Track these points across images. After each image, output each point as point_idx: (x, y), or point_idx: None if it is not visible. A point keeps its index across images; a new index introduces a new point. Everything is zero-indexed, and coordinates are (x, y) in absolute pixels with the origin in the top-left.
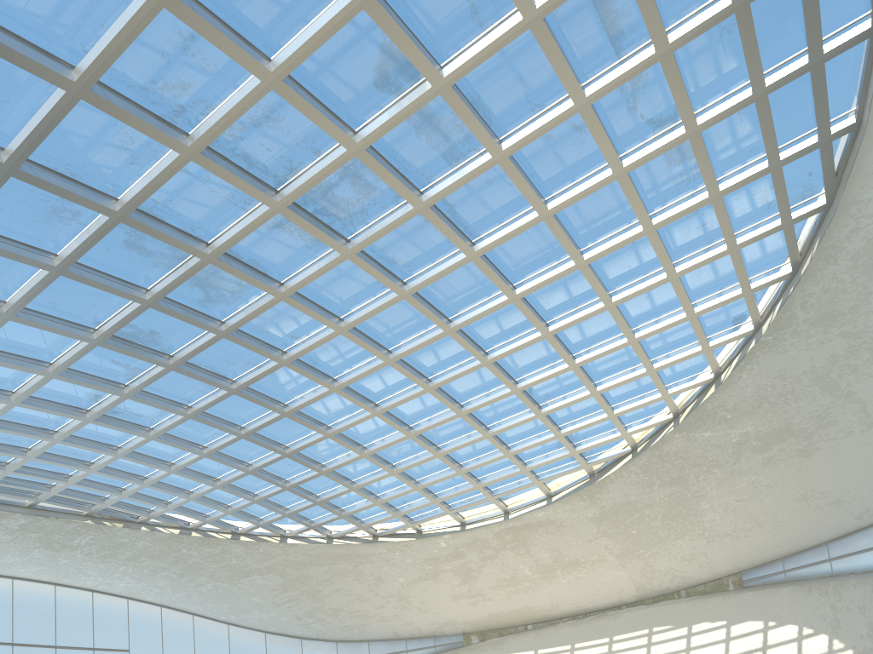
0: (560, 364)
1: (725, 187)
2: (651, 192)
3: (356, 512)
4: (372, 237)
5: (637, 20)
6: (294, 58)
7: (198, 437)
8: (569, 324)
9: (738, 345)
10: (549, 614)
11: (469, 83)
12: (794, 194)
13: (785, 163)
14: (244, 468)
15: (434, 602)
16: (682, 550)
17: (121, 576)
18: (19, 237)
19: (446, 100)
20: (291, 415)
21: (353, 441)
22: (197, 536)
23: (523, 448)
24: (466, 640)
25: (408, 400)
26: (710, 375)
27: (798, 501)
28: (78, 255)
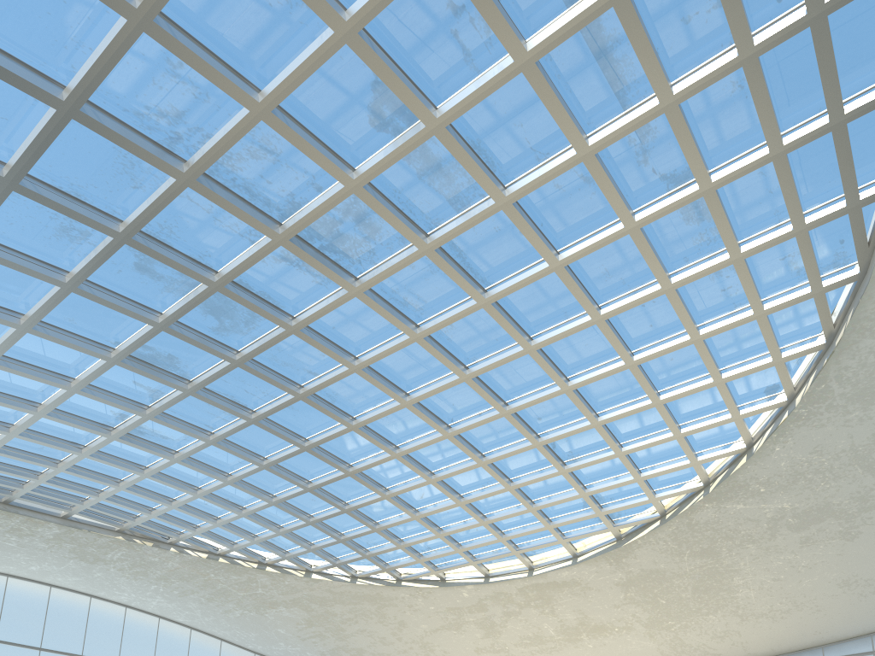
0: (583, 421)
1: (747, 249)
2: (670, 250)
3: (380, 553)
4: (378, 276)
5: (640, 71)
6: (281, 89)
7: (222, 464)
8: (588, 380)
9: (771, 416)
10: None
11: (468, 127)
12: (826, 262)
13: (811, 228)
14: (267, 499)
15: (457, 653)
16: (714, 626)
17: (153, 594)
18: (31, 252)
19: (441, 142)
20: (311, 450)
21: (375, 482)
22: (224, 562)
23: (546, 504)
24: None
25: (427, 445)
26: (742, 445)
27: (840, 586)
28: (86, 274)
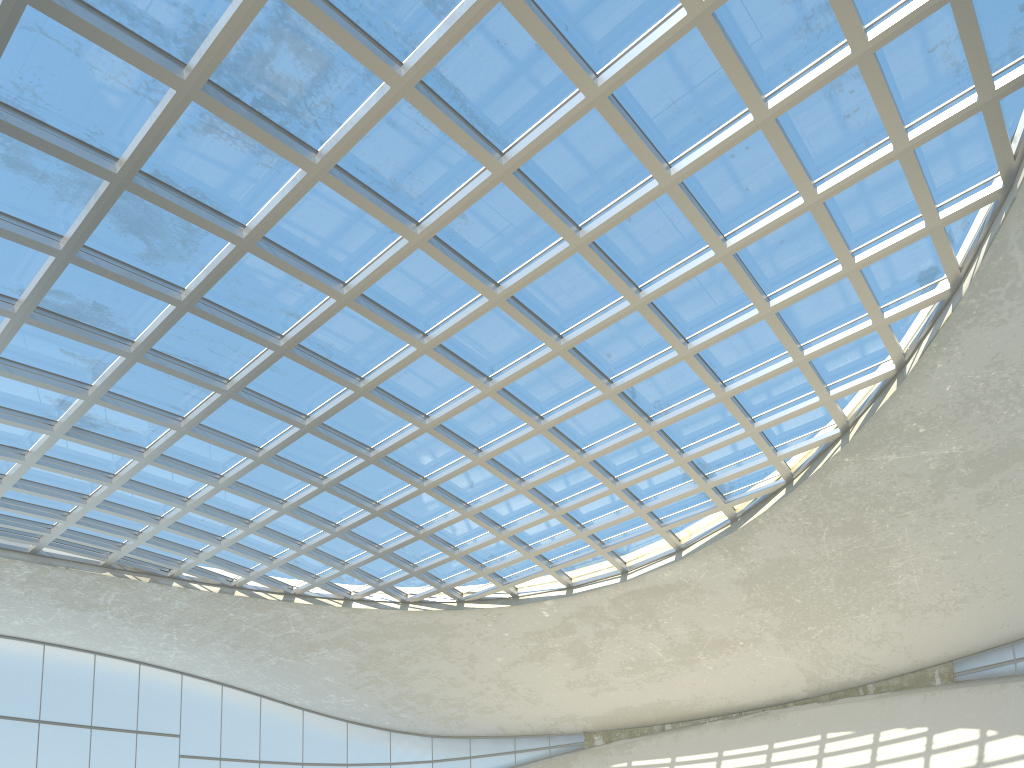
0: (669, 352)
1: (877, 35)
2: (762, 53)
3: (431, 568)
4: (343, 142)
5: None
6: None
7: (209, 462)
8: (667, 285)
9: (929, 317)
10: (692, 711)
11: None
12: (999, 48)
13: None
14: (276, 506)
15: (544, 690)
16: (867, 628)
17: (167, 645)
18: None
19: None
20: (315, 431)
21: (408, 470)
22: (241, 595)
23: (633, 479)
24: (588, 741)
25: (465, 408)
26: (890, 367)
27: None
28: None
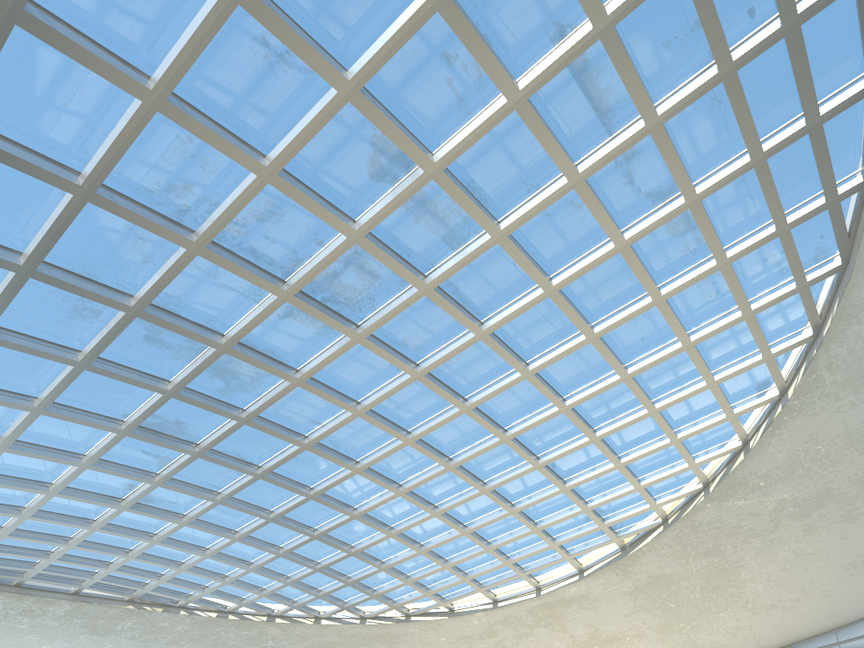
0: (581, 438)
1: (733, 254)
2: (657, 263)
3: (387, 591)
4: (380, 320)
5: (624, 97)
6: (287, 152)
7: (229, 522)
8: (585, 397)
9: (765, 411)
10: None
11: (462, 168)
12: (807, 257)
13: (793, 226)
14: (275, 551)
15: None
16: (725, 623)
17: None
18: (45, 336)
19: (439, 184)
20: (317, 498)
21: (380, 522)
22: (233, 618)
23: (550, 523)
24: None
25: (431, 479)
26: (738, 443)
27: (846, 568)
28: (99, 350)
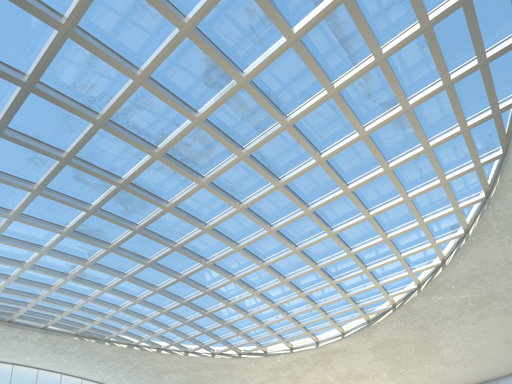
0: (343, 253)
1: (434, 143)
2: (387, 147)
3: (227, 339)
4: (215, 174)
5: (362, 41)
6: (150, 66)
7: (132, 291)
8: (344, 228)
9: (455, 242)
10: None
11: (262, 82)
12: (482, 148)
13: (471, 128)
14: (160, 310)
15: None
16: (429, 371)
17: (97, 370)
18: (13, 173)
19: (247, 91)
20: (183, 280)
21: (222, 296)
22: (137, 349)
23: (324, 303)
24: None
25: (251, 273)
26: (439, 261)
27: (504, 342)
28: (46, 183)
